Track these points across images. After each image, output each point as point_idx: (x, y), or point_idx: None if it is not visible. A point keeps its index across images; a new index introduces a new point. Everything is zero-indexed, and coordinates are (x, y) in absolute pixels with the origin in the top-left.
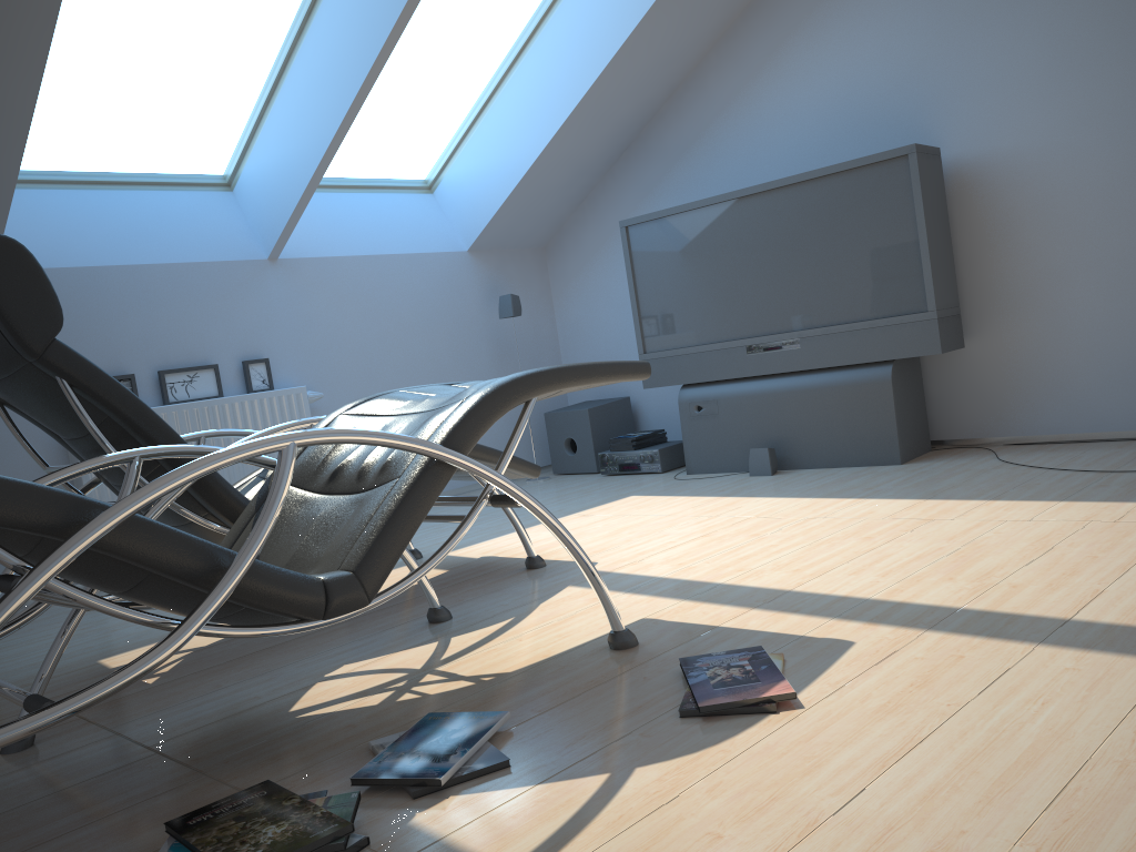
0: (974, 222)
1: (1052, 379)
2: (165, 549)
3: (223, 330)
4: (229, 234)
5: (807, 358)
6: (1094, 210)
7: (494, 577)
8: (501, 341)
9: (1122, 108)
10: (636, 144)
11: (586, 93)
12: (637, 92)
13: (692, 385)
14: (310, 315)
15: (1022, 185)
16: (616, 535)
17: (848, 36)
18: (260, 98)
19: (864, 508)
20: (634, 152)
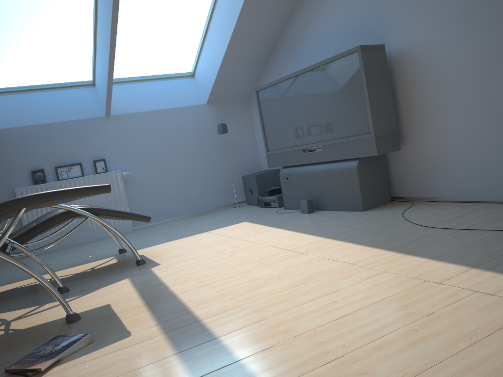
0: (405, 82)
1: (443, 167)
2: None
3: (85, 147)
4: (89, 106)
5: (325, 156)
6: (458, 74)
7: (120, 268)
8: (225, 143)
9: (468, 15)
10: (275, 48)
11: (234, 29)
12: (264, 25)
13: (285, 167)
14: (126, 138)
15: (424, 62)
16: (195, 247)
17: None
18: (92, 47)
19: (296, 241)
20: (274, 52)
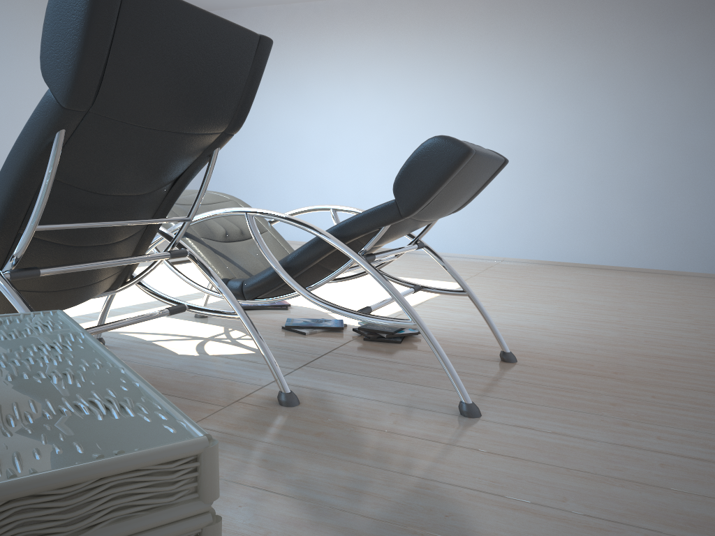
0: None
1: None
2: None
3: None
4: None
5: None
6: None
7: None
8: None
9: None
10: None
11: None
12: None
13: None
14: None
15: None
16: None
17: None
18: None
19: None
20: None
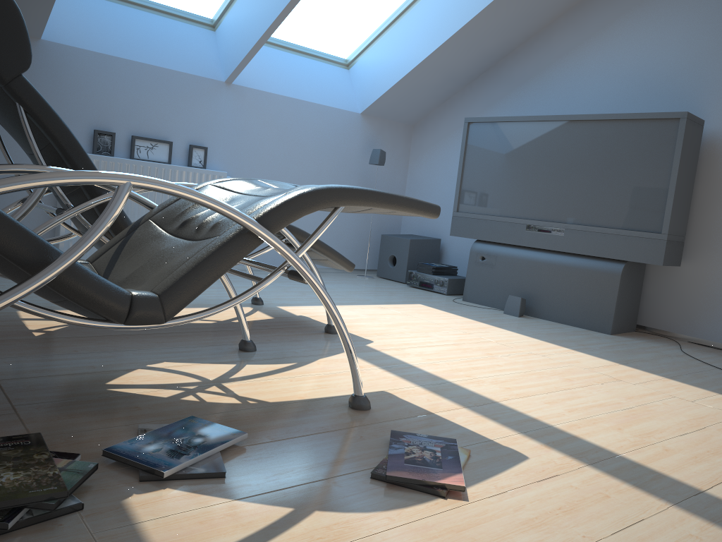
0: (714, 180)
1: None
2: (3, 235)
3: (182, 120)
4: (203, 58)
5: (566, 244)
6: None
7: (300, 331)
8: (367, 179)
9: None
10: (492, 70)
11: (466, 23)
12: (502, 32)
13: (483, 241)
14: (243, 127)
15: None
16: (395, 326)
17: (661, 26)
18: None
19: (574, 358)
20: (489, 75)
